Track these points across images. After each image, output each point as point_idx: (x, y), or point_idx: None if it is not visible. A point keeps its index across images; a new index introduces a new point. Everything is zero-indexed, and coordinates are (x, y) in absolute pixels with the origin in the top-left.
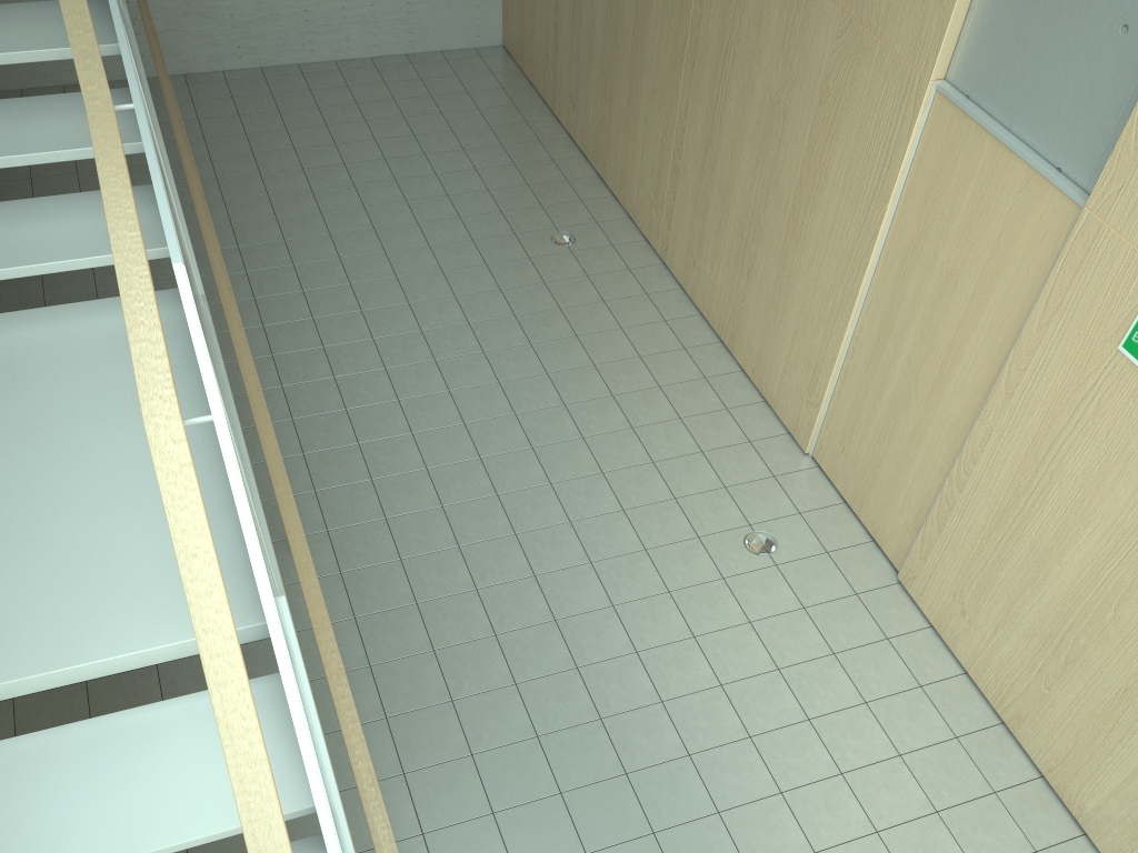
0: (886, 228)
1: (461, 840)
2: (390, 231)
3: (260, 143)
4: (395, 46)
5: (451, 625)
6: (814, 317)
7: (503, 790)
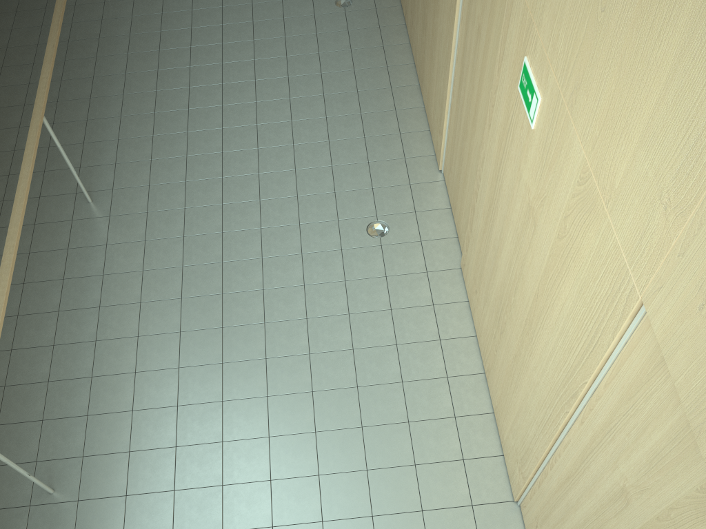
0: None
1: (111, 384)
2: None
3: None
4: None
5: (159, 257)
6: (441, 64)
7: (147, 360)
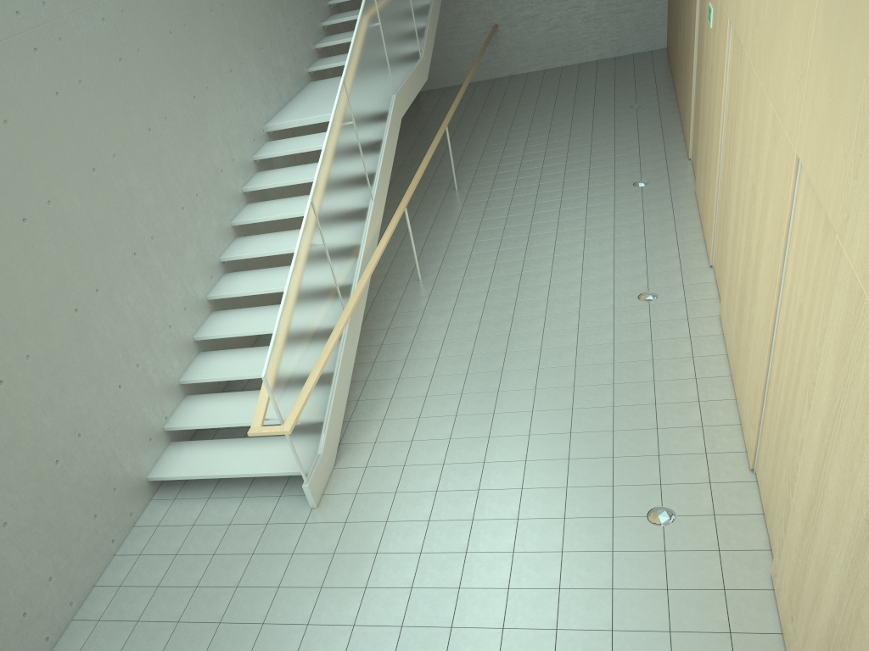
0: (697, 28)
1: (459, 246)
2: (559, 110)
3: (526, 91)
4: (609, 53)
5: (495, 204)
6: (690, 87)
7: (482, 237)
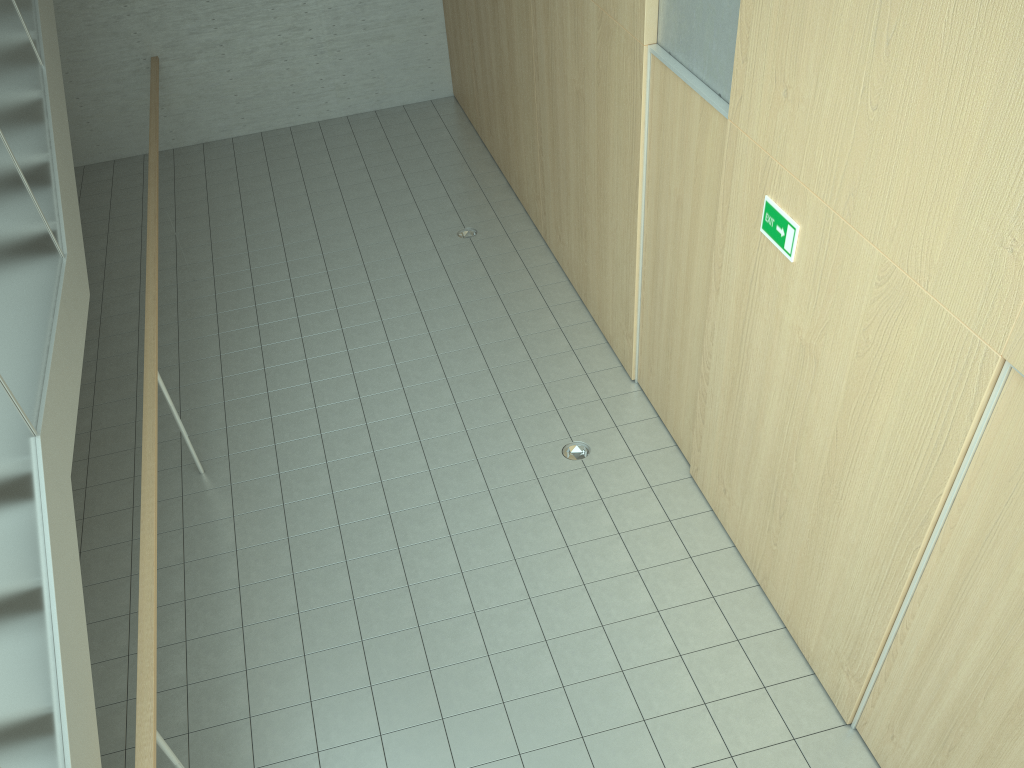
0: (643, 174)
1: (275, 674)
2: (330, 239)
3: (247, 185)
4: (365, 105)
5: (306, 520)
6: (619, 261)
7: (317, 638)
